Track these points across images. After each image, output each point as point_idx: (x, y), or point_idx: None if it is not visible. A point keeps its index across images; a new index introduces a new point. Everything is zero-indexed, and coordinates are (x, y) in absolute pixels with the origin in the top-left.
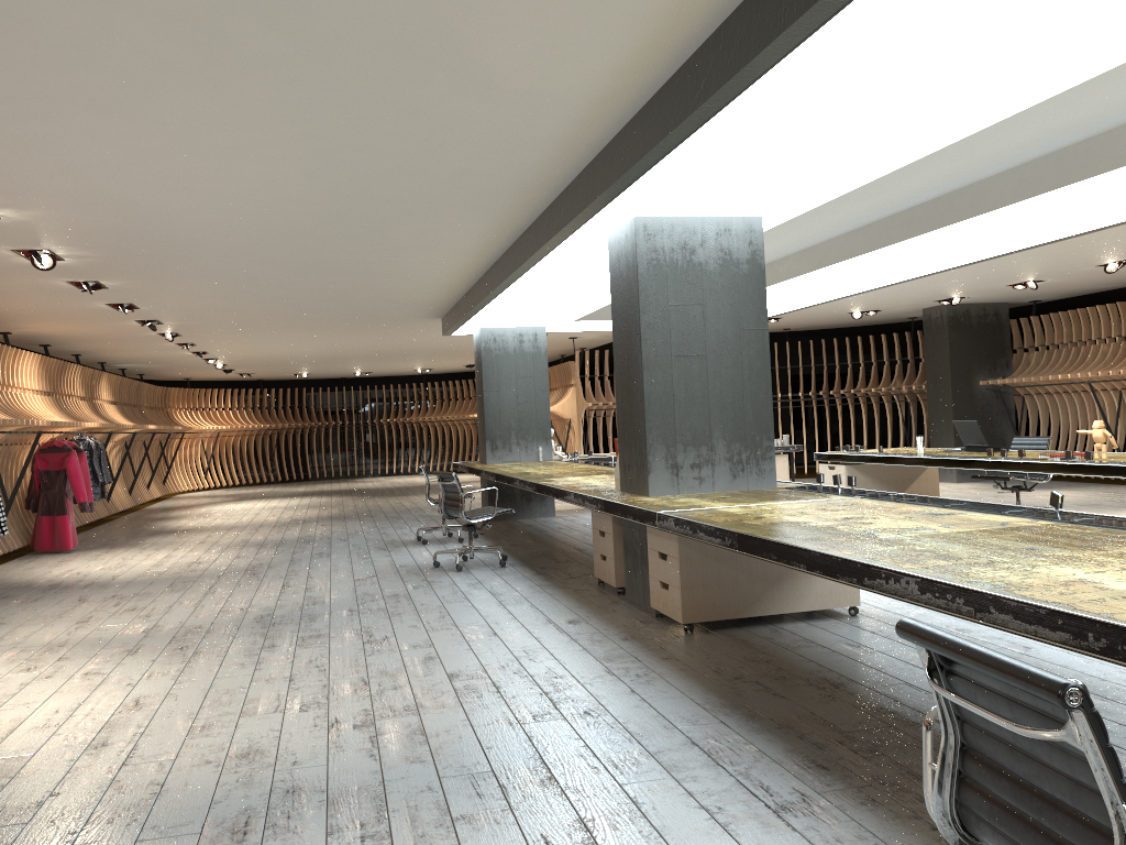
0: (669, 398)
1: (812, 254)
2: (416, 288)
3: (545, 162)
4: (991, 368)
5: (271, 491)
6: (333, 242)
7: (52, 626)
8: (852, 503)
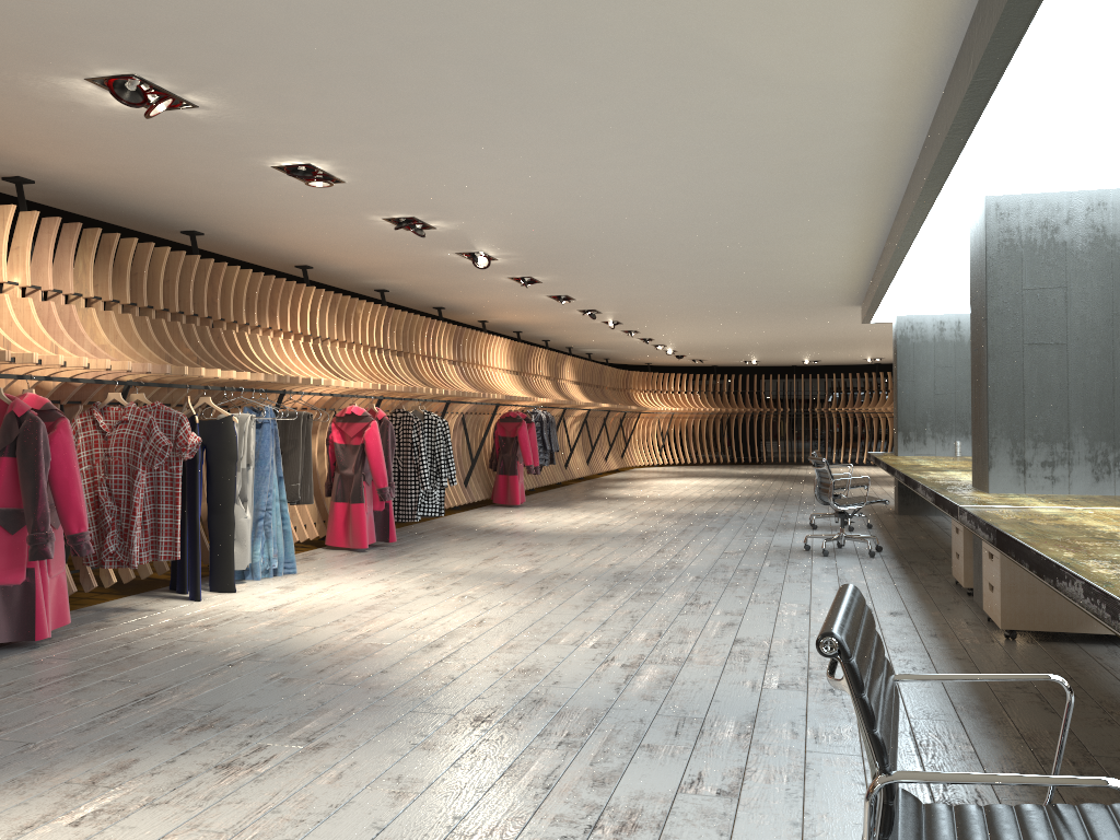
0: (1017, 389)
1: None
2: (815, 276)
3: (875, 147)
4: None
5: (714, 471)
6: (710, 235)
7: (465, 560)
8: None
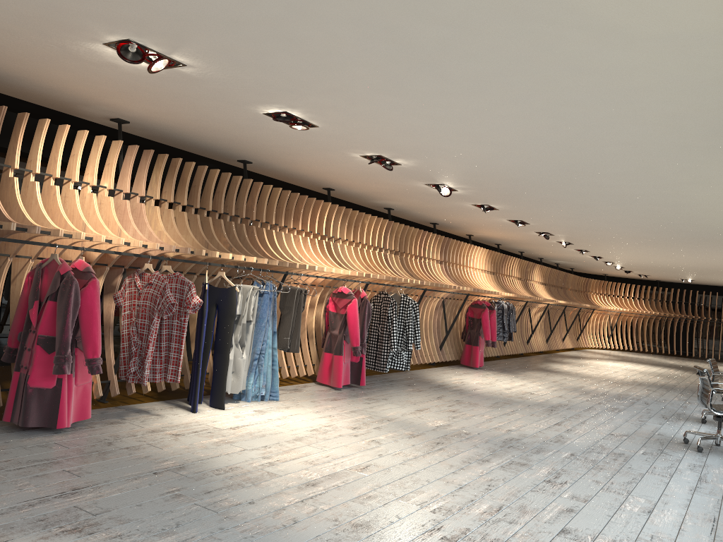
0: None
1: None
2: (722, 218)
3: None
4: None
5: (648, 359)
6: (616, 179)
7: (402, 408)
8: None
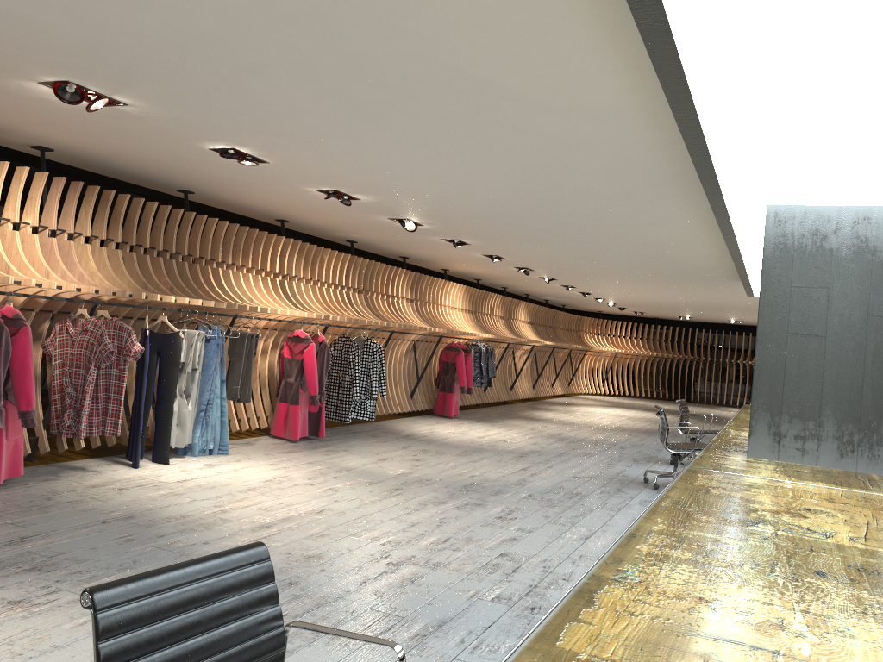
0: (779, 371)
1: None
2: (692, 256)
3: (668, 159)
4: None
5: (643, 404)
6: (579, 218)
7: (363, 458)
8: None
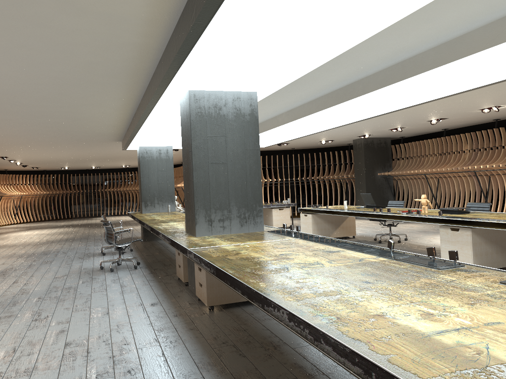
0: (207, 185)
1: (293, 112)
2: (100, 126)
3: (135, 58)
4: (383, 167)
5: (47, 224)
6: (39, 101)
7: None
8: (293, 242)
